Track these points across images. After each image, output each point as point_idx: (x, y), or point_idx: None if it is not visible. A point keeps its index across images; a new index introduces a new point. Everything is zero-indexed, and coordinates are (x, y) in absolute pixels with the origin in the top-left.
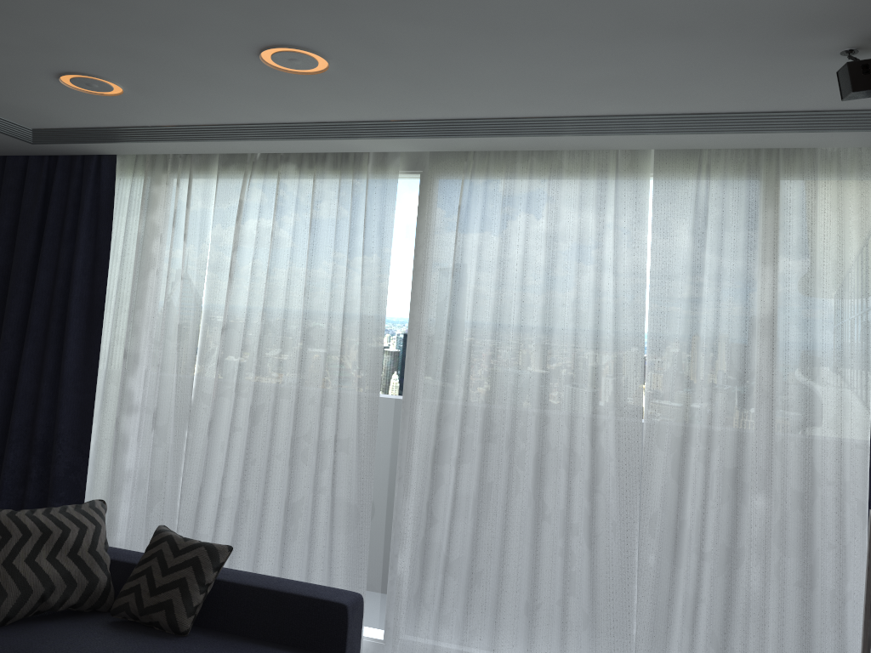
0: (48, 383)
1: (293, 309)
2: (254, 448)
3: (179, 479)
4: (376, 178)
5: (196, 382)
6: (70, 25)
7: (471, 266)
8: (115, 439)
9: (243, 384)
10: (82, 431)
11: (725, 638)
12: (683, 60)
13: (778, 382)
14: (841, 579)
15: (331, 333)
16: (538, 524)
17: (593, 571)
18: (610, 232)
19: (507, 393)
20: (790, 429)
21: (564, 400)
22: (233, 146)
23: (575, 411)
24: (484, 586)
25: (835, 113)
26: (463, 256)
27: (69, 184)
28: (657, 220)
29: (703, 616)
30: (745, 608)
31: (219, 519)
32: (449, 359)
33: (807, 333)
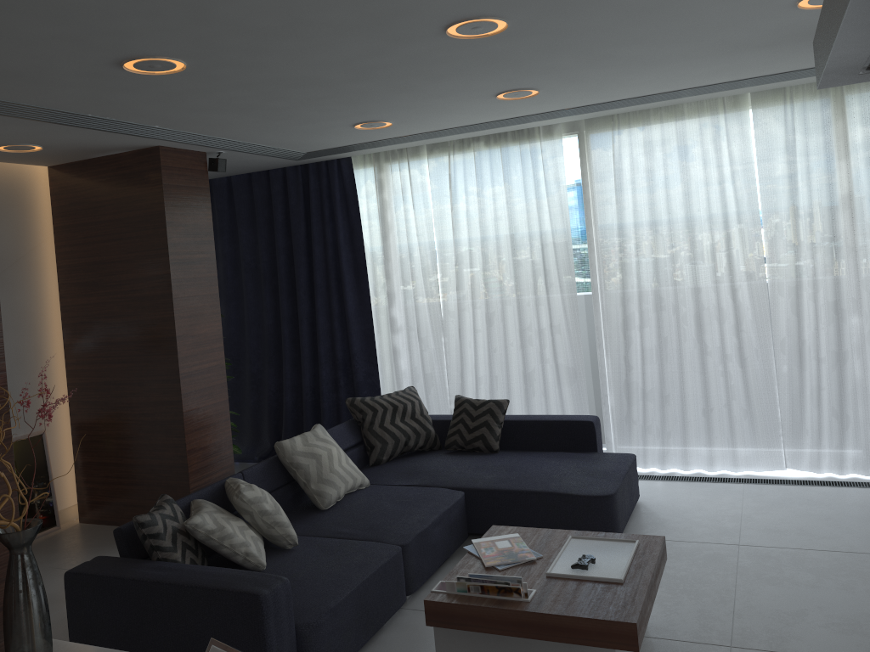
0: (337, 321)
1: (502, 244)
2: (494, 341)
3: (443, 370)
4: (546, 142)
5: (443, 304)
6: (386, 102)
7: (627, 194)
8: (393, 351)
9: (476, 300)
10: (369, 349)
11: (841, 408)
12: (769, 55)
13: (859, 239)
14: None
15: (534, 256)
16: (704, 358)
17: (746, 382)
18: (725, 155)
19: (667, 276)
20: None
21: (709, 275)
22: (442, 139)
23: (718, 281)
24: (672, 403)
25: None
26: (622, 189)
27: (320, 183)
28: (758, 142)
29: (824, 398)
30: (853, 388)
31: (478, 391)
32: (624, 260)
33: None
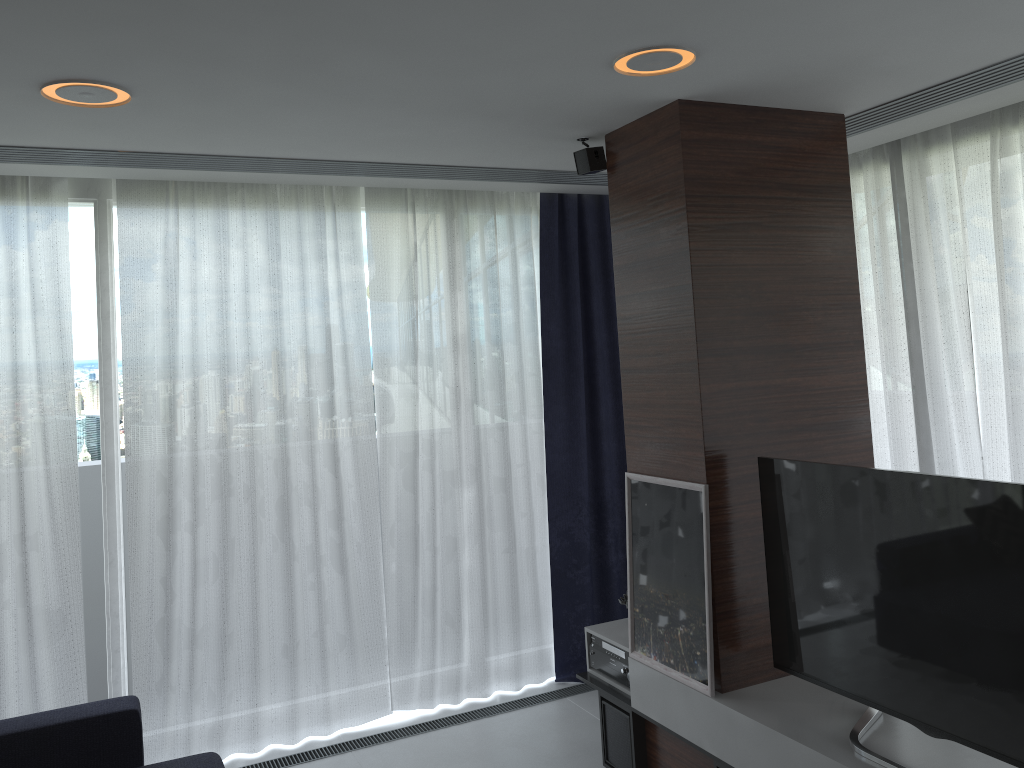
0: None
1: None
2: None
3: None
4: (37, 207)
5: None
6: None
7: (182, 310)
8: None
9: None
10: None
11: (459, 612)
12: (472, 132)
13: (479, 390)
14: (533, 538)
15: None
16: (291, 565)
17: (348, 594)
18: (329, 267)
19: (239, 442)
20: (489, 428)
21: (299, 439)
22: None
23: (314, 447)
24: (236, 645)
25: (534, 171)
26: (177, 300)
27: None
28: (372, 254)
29: (438, 602)
30: (469, 583)
31: None
32: (175, 416)
33: (499, 347)
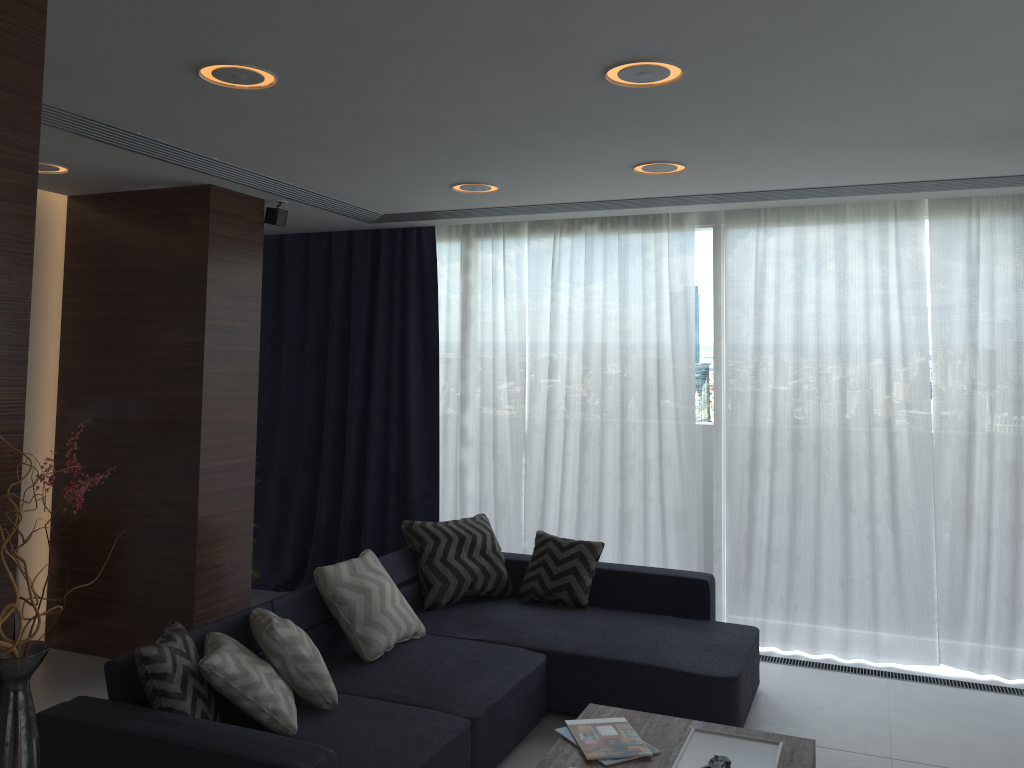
0: (395, 424)
1: (609, 350)
2: (587, 468)
3: (520, 497)
4: (674, 233)
5: (528, 416)
6: (501, 160)
7: (769, 305)
8: (460, 468)
9: (570, 416)
10: (431, 463)
11: (1013, 595)
12: (971, 153)
13: None
14: None
15: (646, 369)
16: (847, 515)
17: (897, 550)
18: (892, 270)
19: (810, 410)
20: None
21: (860, 413)
22: (550, 215)
23: (872, 422)
24: (802, 568)
25: None
26: (763, 298)
27: (393, 253)
28: (933, 258)
29: (993, 580)
30: None
31: (561, 528)
32: (758, 385)
33: None
